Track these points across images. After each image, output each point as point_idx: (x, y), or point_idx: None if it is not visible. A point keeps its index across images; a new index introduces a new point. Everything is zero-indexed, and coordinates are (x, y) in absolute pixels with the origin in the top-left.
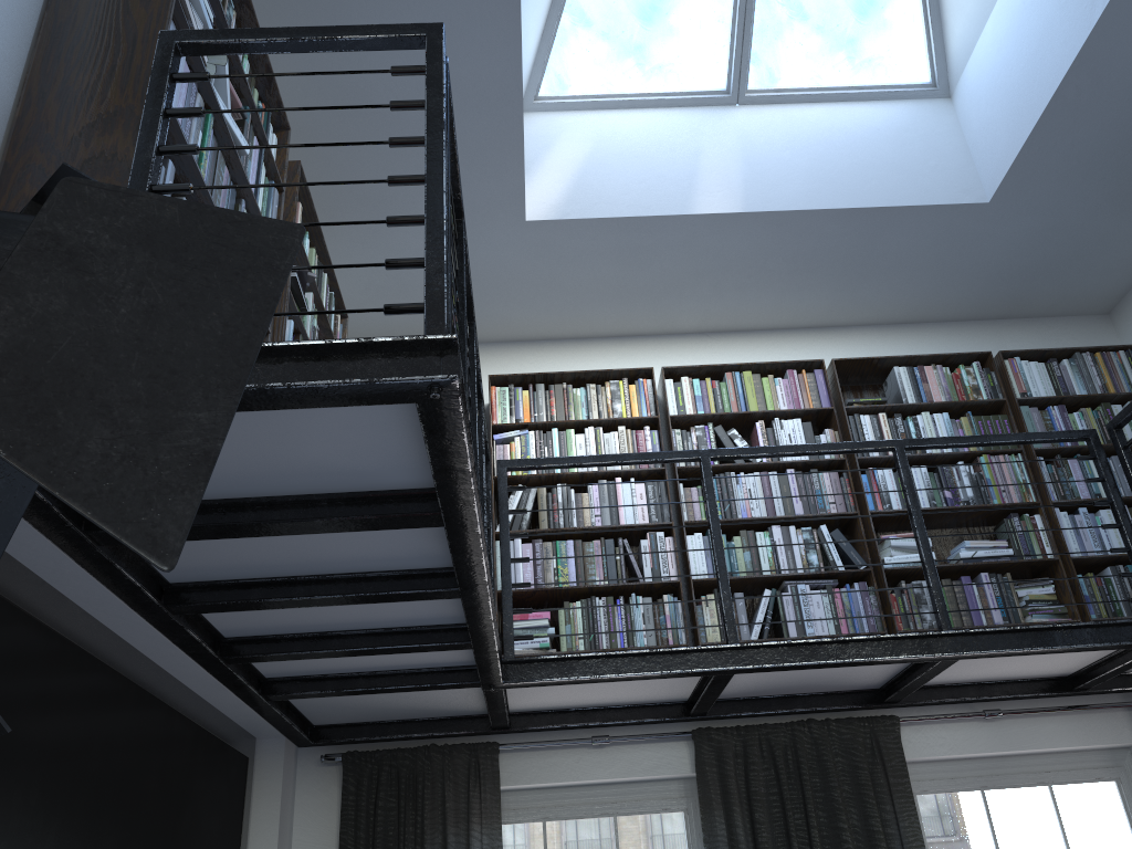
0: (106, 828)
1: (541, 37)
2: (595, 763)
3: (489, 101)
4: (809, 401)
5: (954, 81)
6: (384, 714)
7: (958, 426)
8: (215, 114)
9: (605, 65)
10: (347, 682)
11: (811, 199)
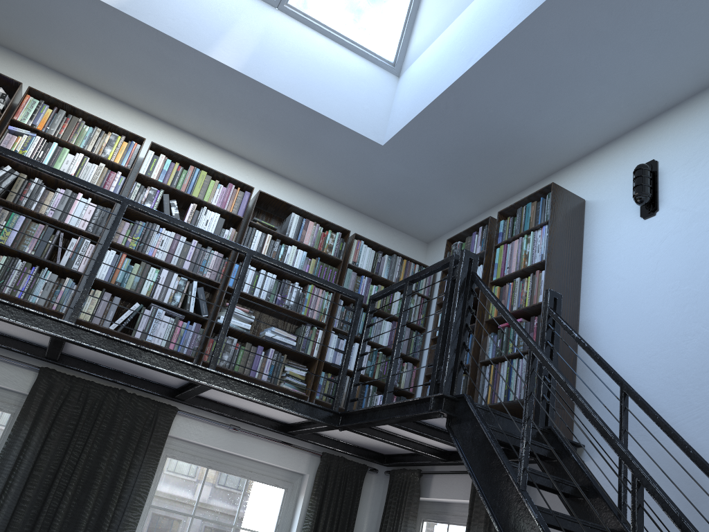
0: None
1: None
2: None
3: None
4: (231, 207)
5: (404, 69)
6: None
7: (309, 262)
8: None
9: None
10: None
11: (285, 88)
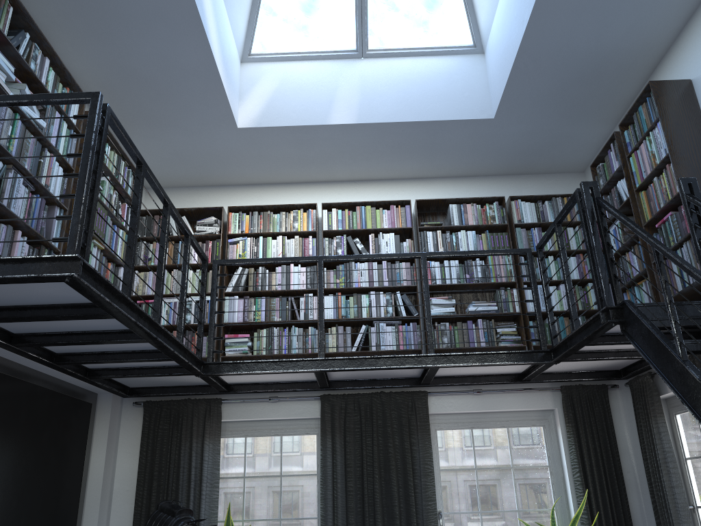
0: None
1: (248, 22)
2: (271, 410)
3: (201, 72)
4: (400, 223)
5: (484, 45)
6: (163, 383)
7: (480, 238)
8: (21, 114)
9: (286, 37)
10: (129, 371)
11: (395, 116)
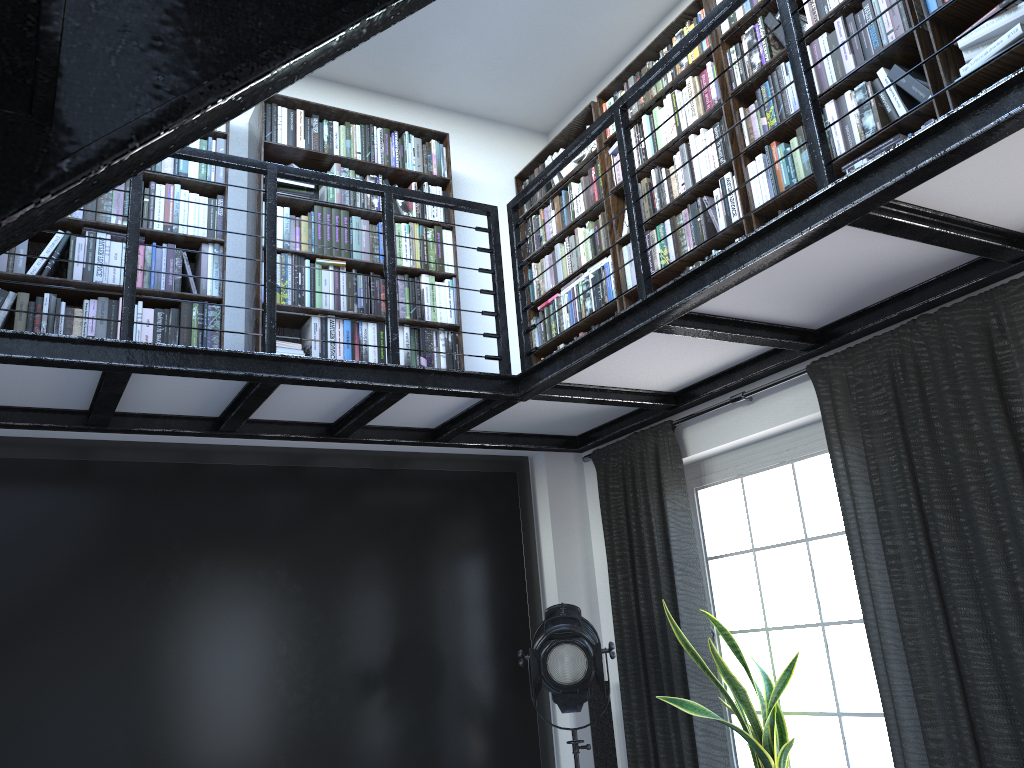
0: (277, 549)
1: None
2: (750, 419)
3: None
4: None
5: None
6: (590, 420)
7: None
8: None
9: None
10: (464, 419)
11: None
